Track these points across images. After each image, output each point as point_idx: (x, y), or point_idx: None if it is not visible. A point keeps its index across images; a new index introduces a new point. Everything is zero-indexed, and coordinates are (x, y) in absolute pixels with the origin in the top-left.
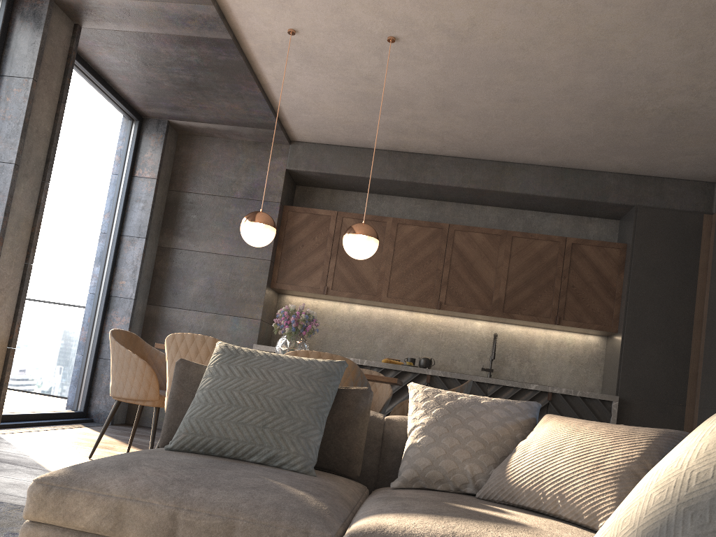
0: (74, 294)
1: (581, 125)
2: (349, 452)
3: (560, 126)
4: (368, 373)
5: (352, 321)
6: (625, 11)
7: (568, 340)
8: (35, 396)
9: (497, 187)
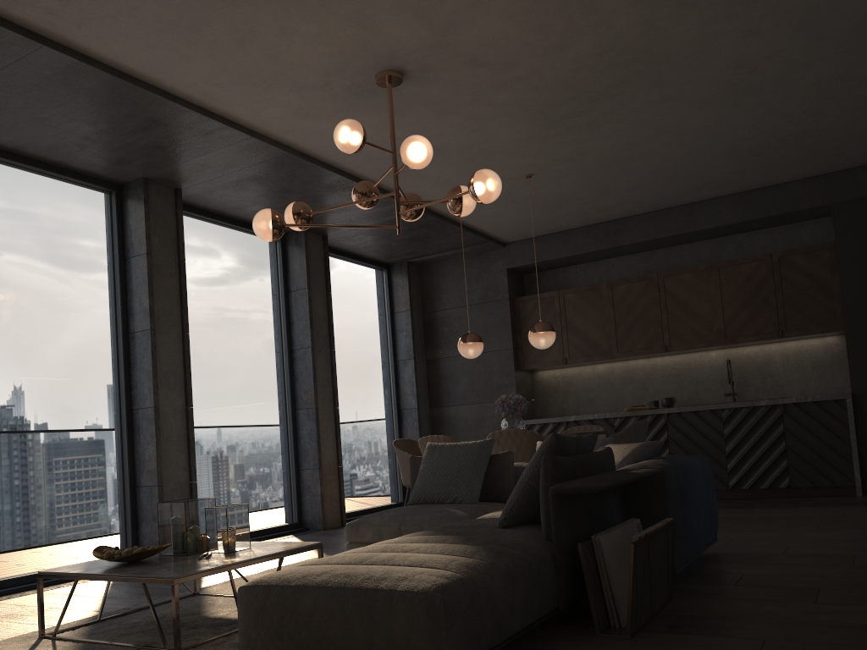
0: (373, 416)
1: (728, 165)
2: (504, 489)
3: (711, 171)
4: (589, 427)
5: (598, 380)
6: (679, 112)
7: (806, 347)
8: (365, 496)
9: (690, 228)
